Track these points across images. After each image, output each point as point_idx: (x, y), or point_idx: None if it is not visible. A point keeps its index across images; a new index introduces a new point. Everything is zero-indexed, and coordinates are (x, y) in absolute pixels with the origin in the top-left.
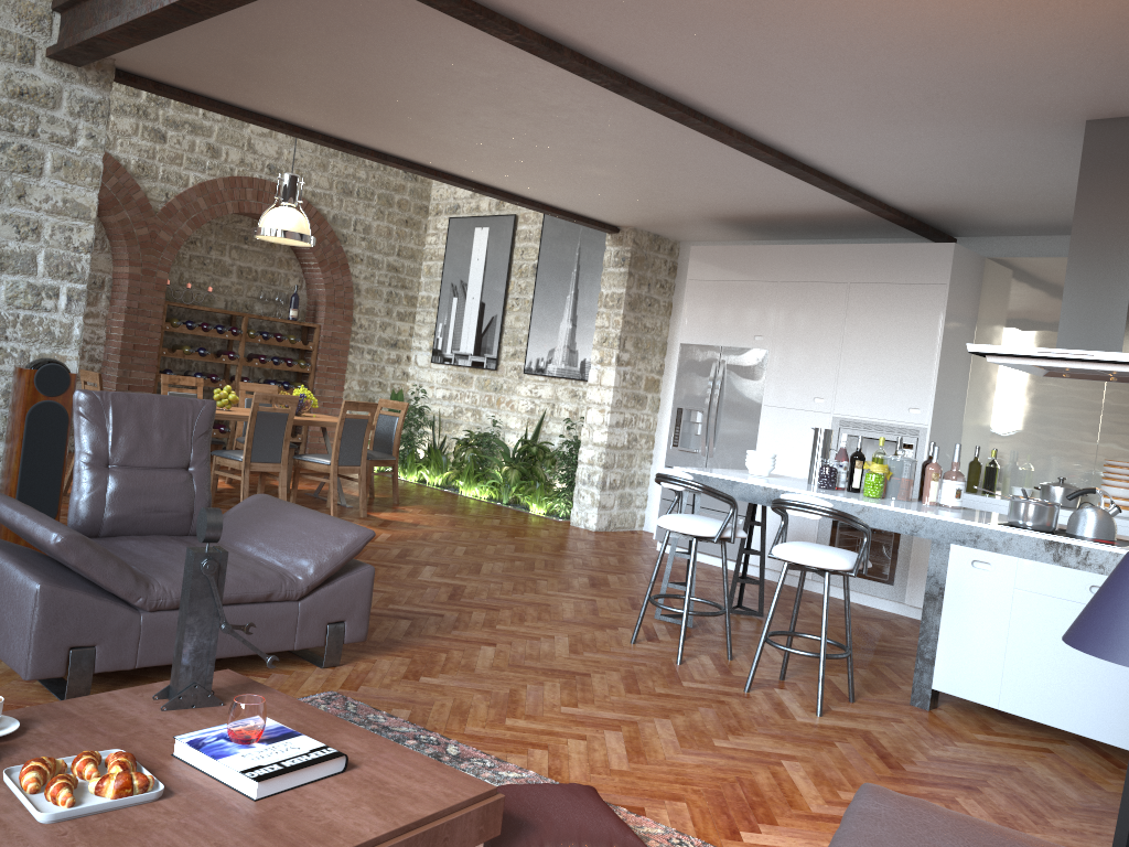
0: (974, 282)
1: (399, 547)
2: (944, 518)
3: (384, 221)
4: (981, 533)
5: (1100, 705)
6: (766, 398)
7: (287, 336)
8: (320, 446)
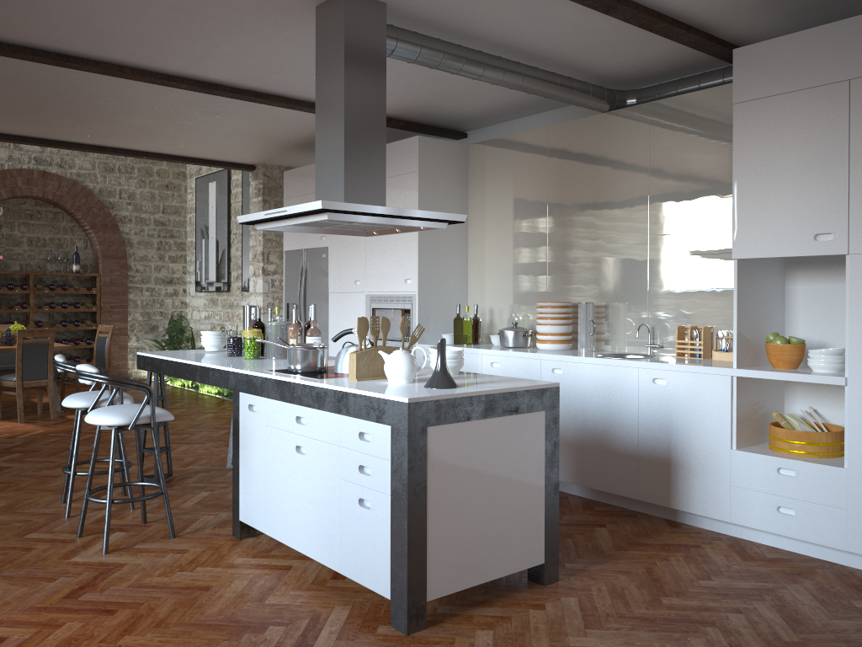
0: (456, 167)
1: (27, 440)
2: (236, 371)
3: (146, 188)
4: (251, 380)
5: (306, 523)
6: (330, 286)
7: (73, 286)
8: (112, 366)
